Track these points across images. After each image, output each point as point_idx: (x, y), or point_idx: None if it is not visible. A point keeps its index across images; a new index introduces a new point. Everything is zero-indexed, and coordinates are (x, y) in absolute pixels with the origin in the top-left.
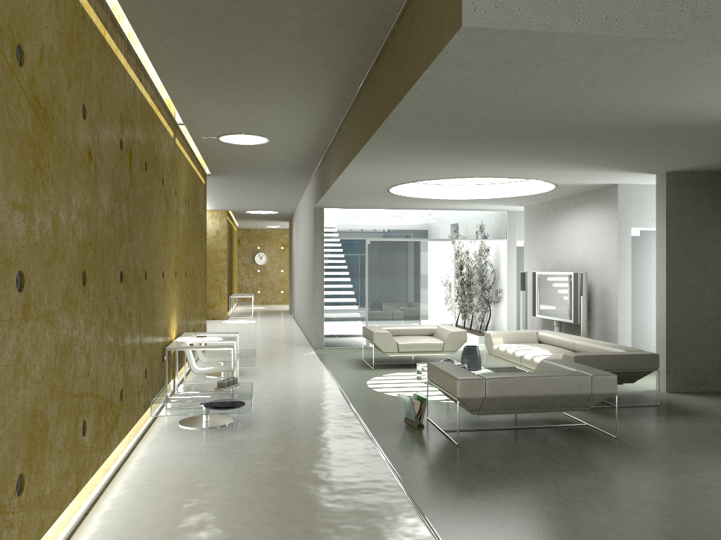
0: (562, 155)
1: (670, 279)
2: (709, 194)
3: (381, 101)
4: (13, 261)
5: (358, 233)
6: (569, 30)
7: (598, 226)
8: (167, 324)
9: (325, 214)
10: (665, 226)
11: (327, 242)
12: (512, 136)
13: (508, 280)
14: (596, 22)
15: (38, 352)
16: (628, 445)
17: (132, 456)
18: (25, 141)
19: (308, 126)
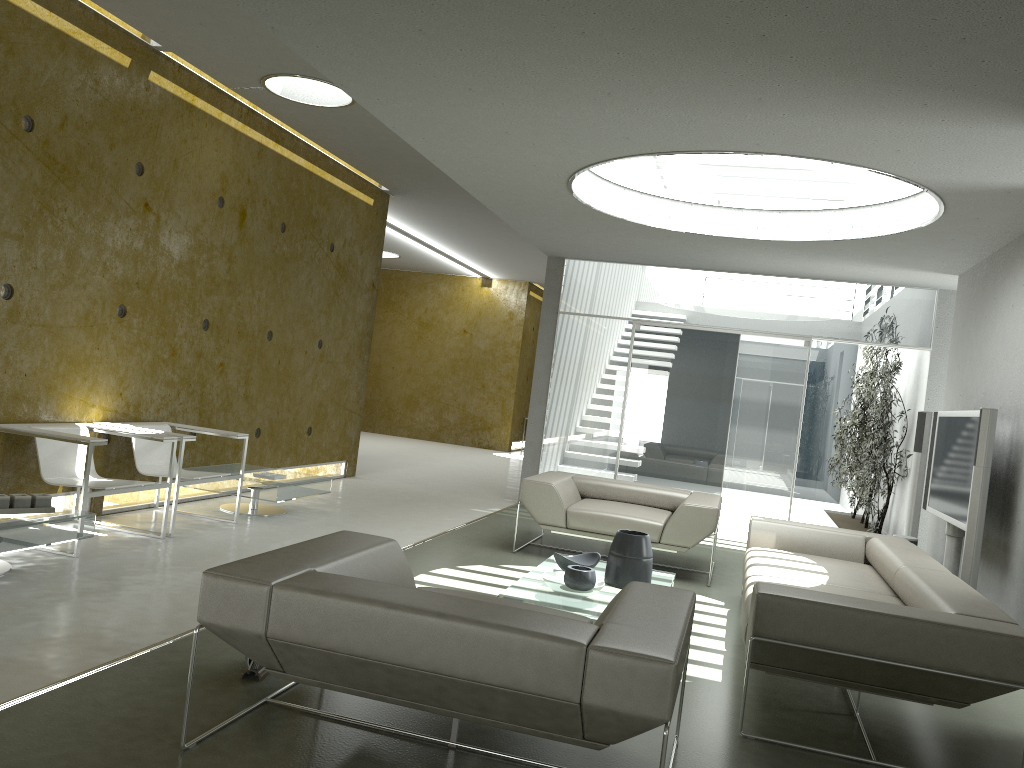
0: (759, 31)
1: None
2: None
3: None
4: None
5: (621, 308)
6: None
7: None
8: (33, 387)
9: (566, 269)
10: None
11: (563, 320)
12: None
13: None
14: None
15: None
16: None
17: None
18: None
19: None
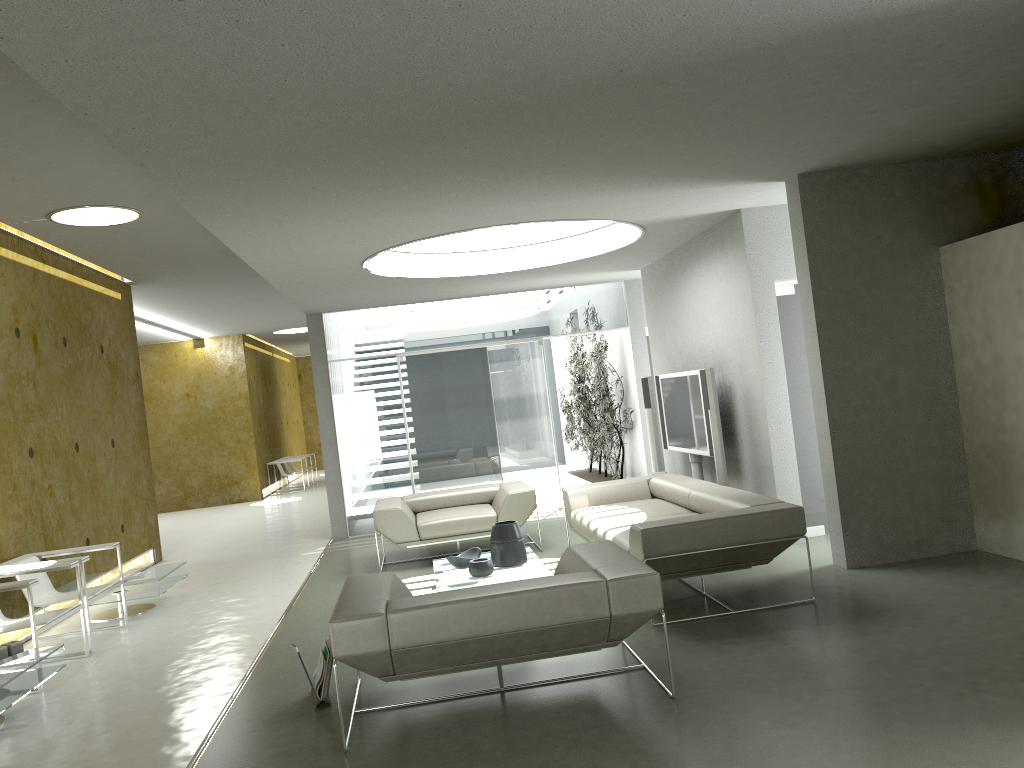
0: (561, 163)
1: (830, 364)
2: (883, 204)
3: None
4: None
5: (382, 346)
6: None
7: (726, 286)
8: None
9: (326, 322)
10: (809, 271)
11: (334, 368)
12: (402, 133)
13: (640, 392)
14: None
15: None
16: (684, 715)
17: None
18: None
19: None
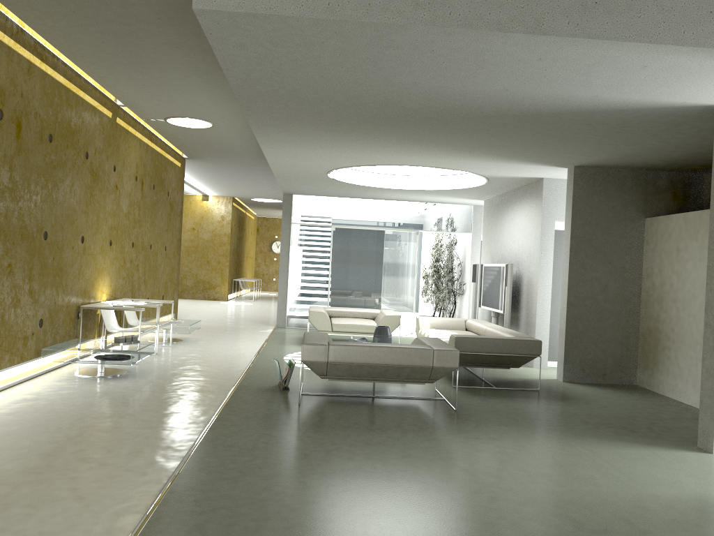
0: (447, 143)
1: (573, 271)
2: (618, 189)
3: None
4: None
5: (324, 219)
6: (293, 14)
7: (529, 219)
8: (89, 285)
9: (294, 200)
10: (571, 219)
11: (294, 227)
12: (373, 120)
13: (471, 273)
14: (319, 6)
15: None
16: (459, 416)
17: (4, 391)
18: None
19: (237, 111)
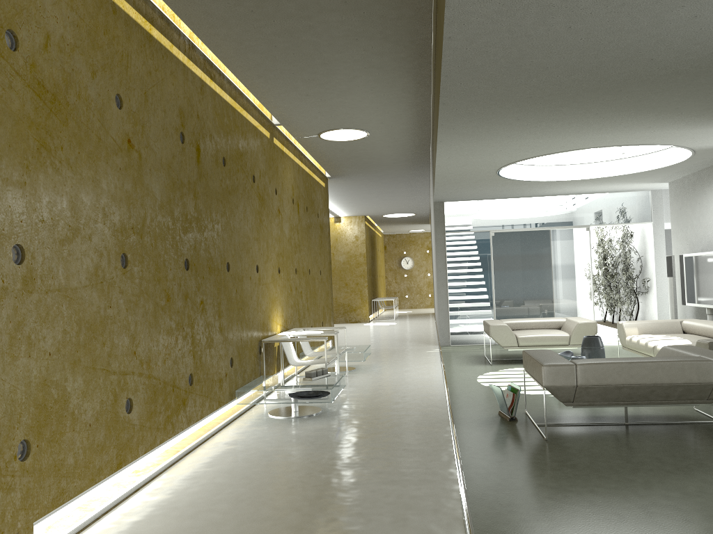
0: (677, 107)
1: None
2: None
3: (438, 65)
4: (6, 234)
5: (481, 225)
6: None
7: None
8: (266, 317)
9: (445, 207)
10: None
11: (448, 237)
12: (598, 87)
13: (656, 267)
14: None
15: (49, 325)
16: None
17: (208, 441)
18: (23, 122)
19: (399, 112)
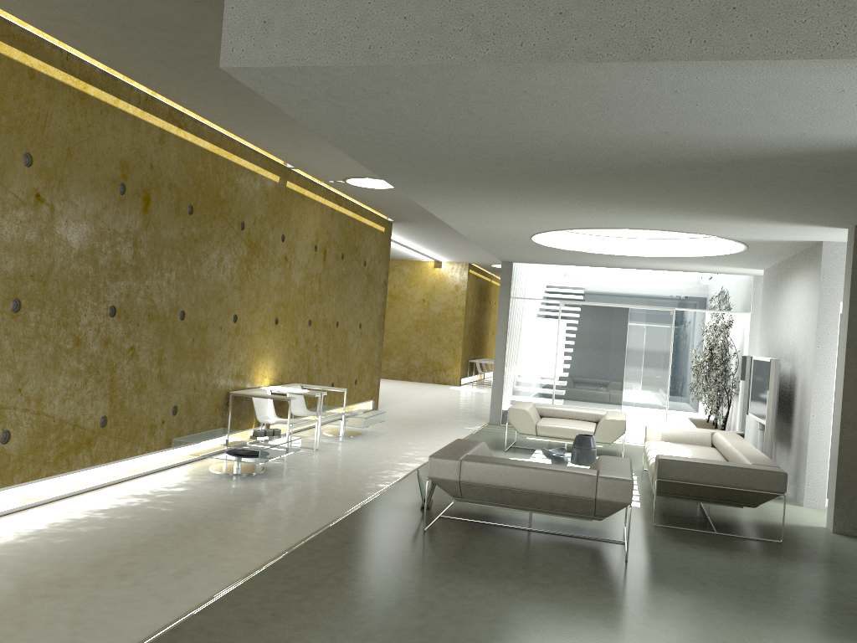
0: (648, 200)
1: (851, 375)
2: None
3: None
4: None
5: (551, 293)
6: (328, 63)
7: (806, 298)
8: (244, 369)
9: (514, 269)
10: (849, 301)
11: (513, 302)
12: (529, 177)
13: None
14: (358, 51)
15: None
16: (624, 570)
17: (122, 483)
18: None
19: None
